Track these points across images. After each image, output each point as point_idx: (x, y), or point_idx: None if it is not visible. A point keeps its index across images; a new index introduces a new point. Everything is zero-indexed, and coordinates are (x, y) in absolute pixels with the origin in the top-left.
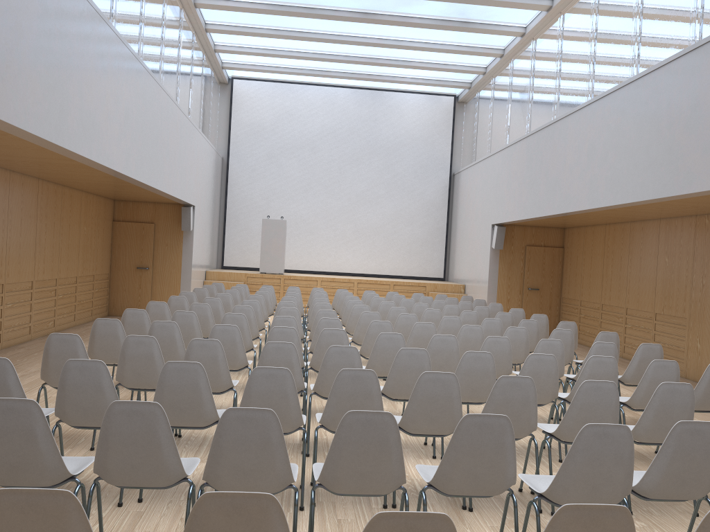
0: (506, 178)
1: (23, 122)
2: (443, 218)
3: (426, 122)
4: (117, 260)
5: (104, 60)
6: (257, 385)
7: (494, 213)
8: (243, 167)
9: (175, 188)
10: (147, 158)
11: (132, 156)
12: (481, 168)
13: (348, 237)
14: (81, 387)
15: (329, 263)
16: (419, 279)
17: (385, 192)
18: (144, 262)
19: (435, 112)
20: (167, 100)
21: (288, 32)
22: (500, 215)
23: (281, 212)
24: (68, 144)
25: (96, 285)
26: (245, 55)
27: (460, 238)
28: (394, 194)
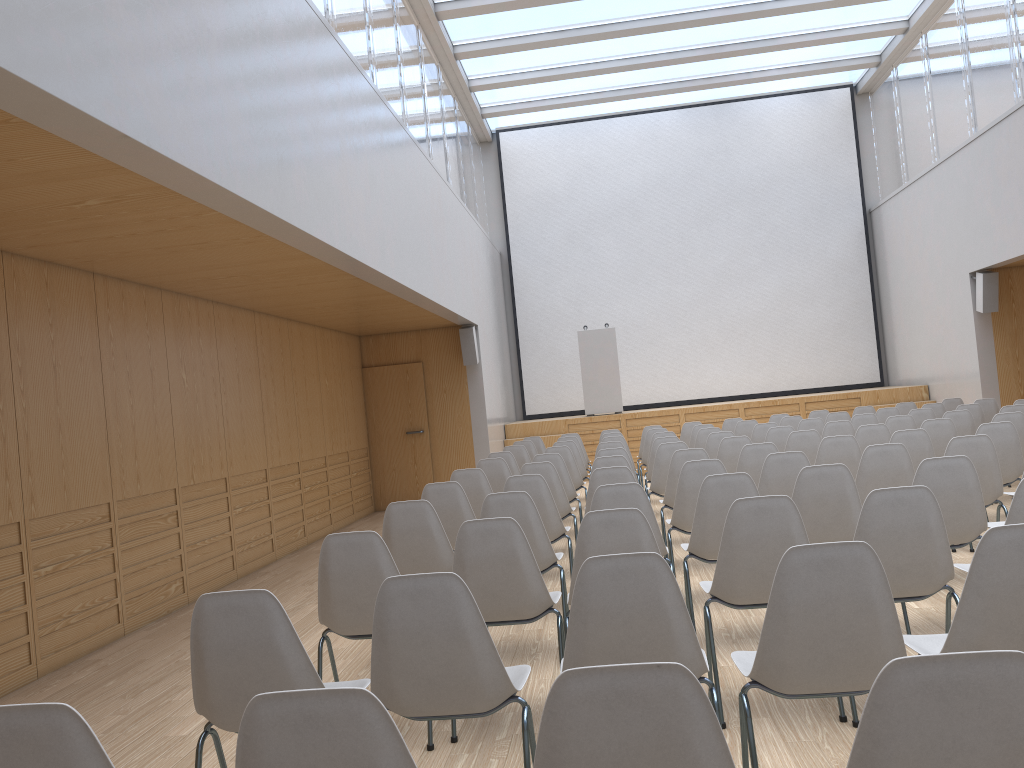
0: (988, 187)
1: (225, 176)
2: (864, 285)
3: (809, 138)
4: (376, 426)
5: (329, 86)
6: (799, 589)
7: (972, 253)
8: (532, 262)
9: (449, 297)
10: (408, 249)
11: (388, 245)
12: (928, 186)
13: (711, 340)
14: (419, 635)
15: (688, 386)
16: (839, 390)
17: (761, 260)
18: (416, 423)
19: (821, 118)
20: (421, 159)
21: (580, 31)
22: (985, 252)
23: (601, 319)
24: (298, 219)
25: (353, 467)
26: (514, 88)
27: (903, 311)
28: (776, 260)
